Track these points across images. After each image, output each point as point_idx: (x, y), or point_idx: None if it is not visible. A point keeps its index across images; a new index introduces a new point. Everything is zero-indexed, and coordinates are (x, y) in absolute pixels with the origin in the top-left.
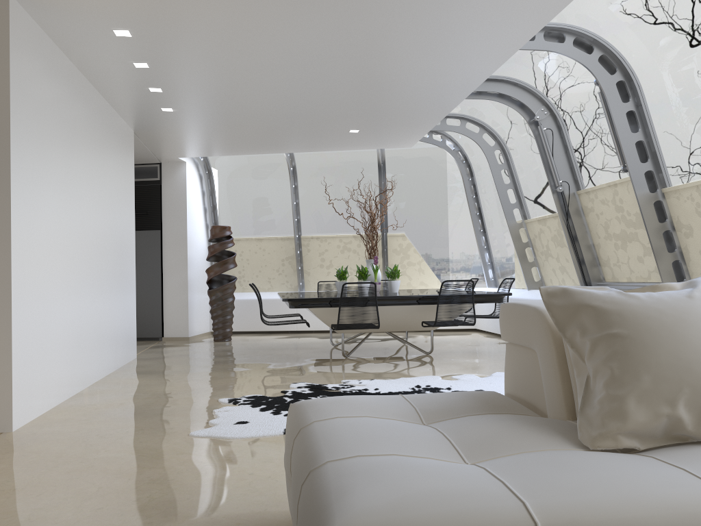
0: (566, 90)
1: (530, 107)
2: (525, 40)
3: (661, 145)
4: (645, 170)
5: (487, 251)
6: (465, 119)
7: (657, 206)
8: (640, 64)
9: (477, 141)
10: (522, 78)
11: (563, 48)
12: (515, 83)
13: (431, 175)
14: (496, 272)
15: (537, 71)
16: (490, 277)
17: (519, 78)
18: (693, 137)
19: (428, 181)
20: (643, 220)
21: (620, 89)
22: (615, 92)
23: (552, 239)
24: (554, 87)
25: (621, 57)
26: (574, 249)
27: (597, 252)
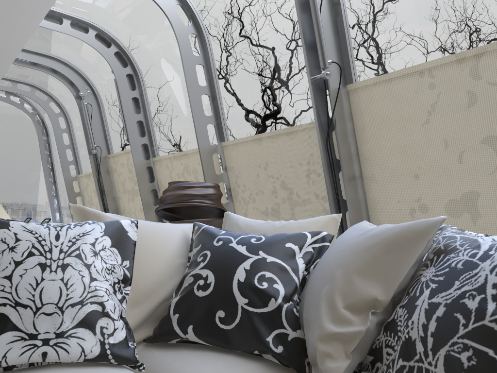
0: (101, 76)
1: (76, 84)
2: (40, 16)
3: (154, 126)
4: (142, 143)
5: (56, 198)
6: (36, 87)
7: (150, 170)
8: (142, 64)
9: (44, 107)
10: (70, 60)
11: (86, 37)
12: (65, 63)
13: (11, 130)
14: (62, 215)
15: (80, 56)
16: (57, 218)
17: (68, 59)
18: (170, 122)
19: (8, 134)
20: (137, 180)
21: (131, 80)
22: (125, 81)
23: (94, 191)
24: (93, 72)
25: (132, 57)
26: (102, 199)
27: (118, 203)
